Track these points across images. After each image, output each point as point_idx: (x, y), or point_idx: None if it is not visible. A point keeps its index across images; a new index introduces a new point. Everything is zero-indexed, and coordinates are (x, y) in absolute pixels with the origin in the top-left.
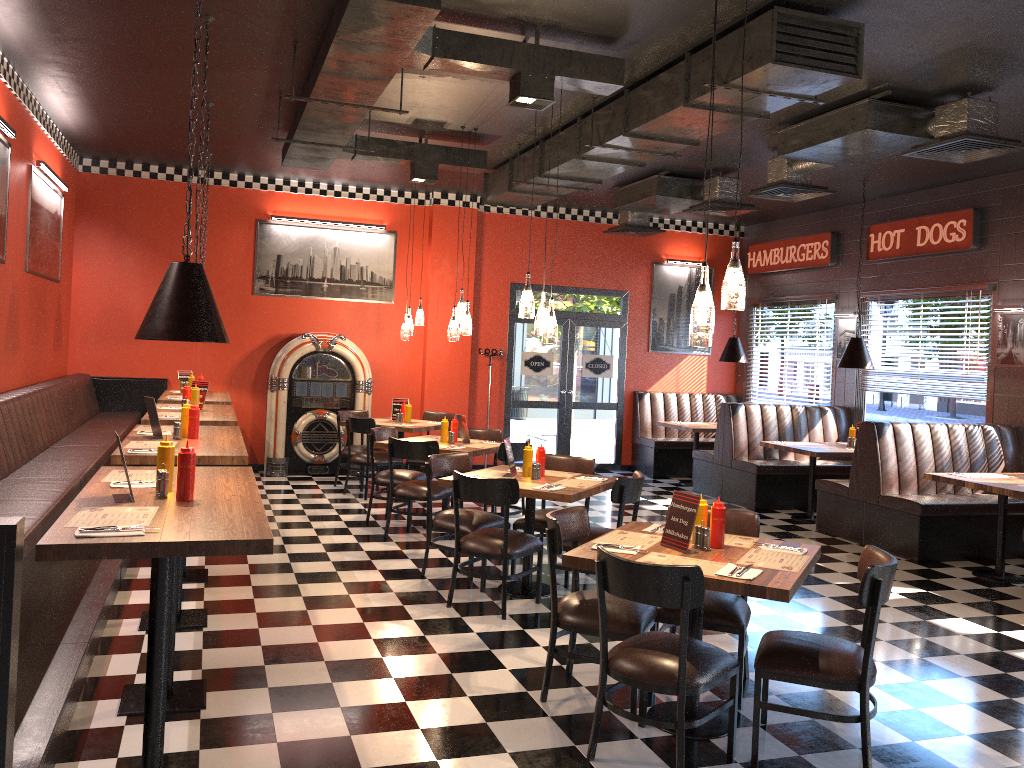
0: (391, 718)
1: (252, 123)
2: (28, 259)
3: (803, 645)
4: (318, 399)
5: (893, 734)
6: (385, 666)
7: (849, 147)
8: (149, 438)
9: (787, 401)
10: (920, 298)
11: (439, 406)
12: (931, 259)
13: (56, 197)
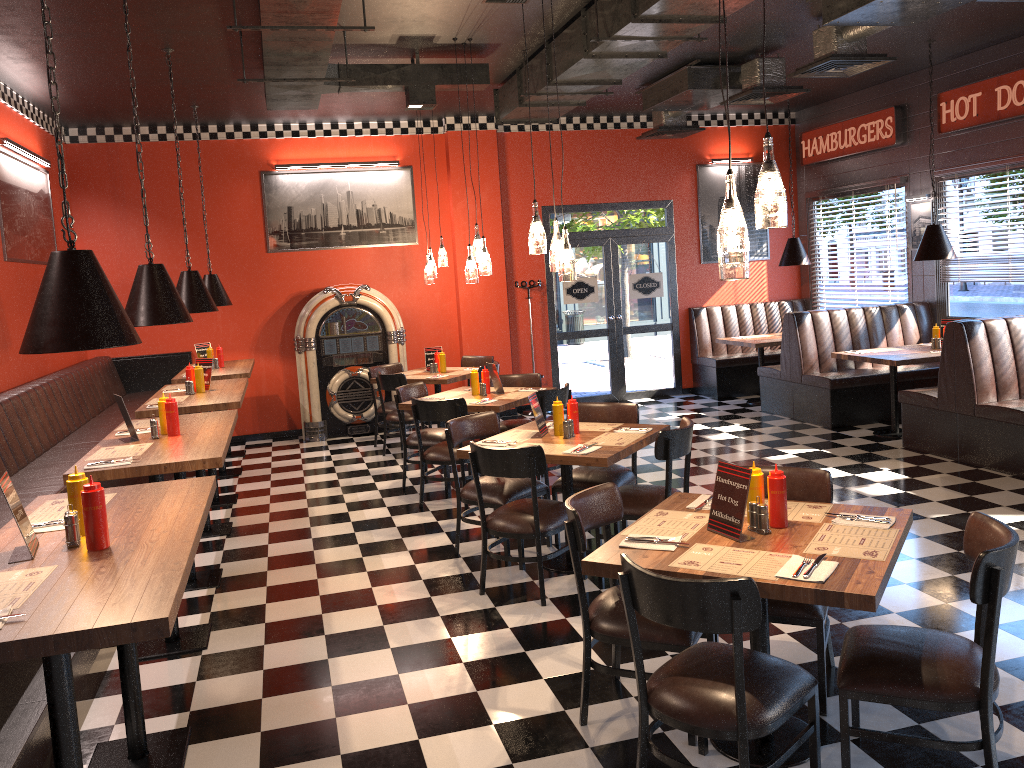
0: (398, 767)
1: (224, 66)
2: (6, 247)
3: (899, 651)
4: (349, 356)
5: (1023, 739)
6: (400, 687)
7: (909, 0)
8: (124, 441)
9: (859, 301)
10: (1005, 170)
11: (479, 348)
12: (1016, 123)
13: (37, 175)
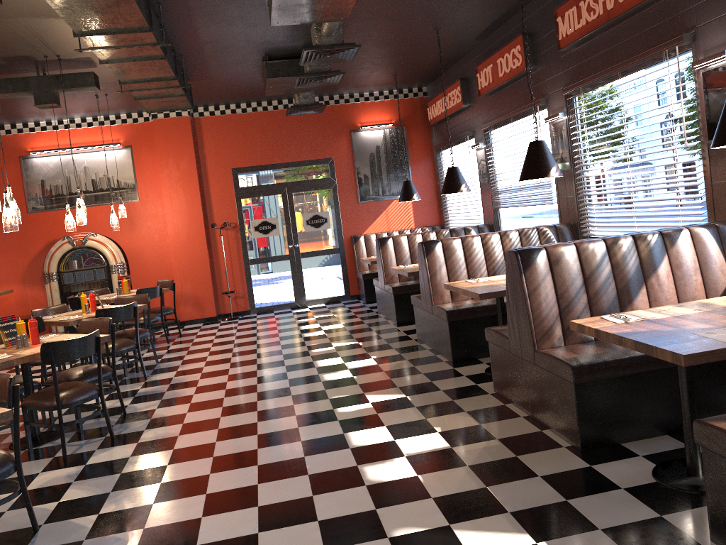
0: None
1: None
2: None
3: None
4: (83, 284)
5: None
6: None
7: (302, 3)
8: None
9: (464, 225)
10: (511, 122)
11: (186, 273)
12: (512, 86)
13: None
